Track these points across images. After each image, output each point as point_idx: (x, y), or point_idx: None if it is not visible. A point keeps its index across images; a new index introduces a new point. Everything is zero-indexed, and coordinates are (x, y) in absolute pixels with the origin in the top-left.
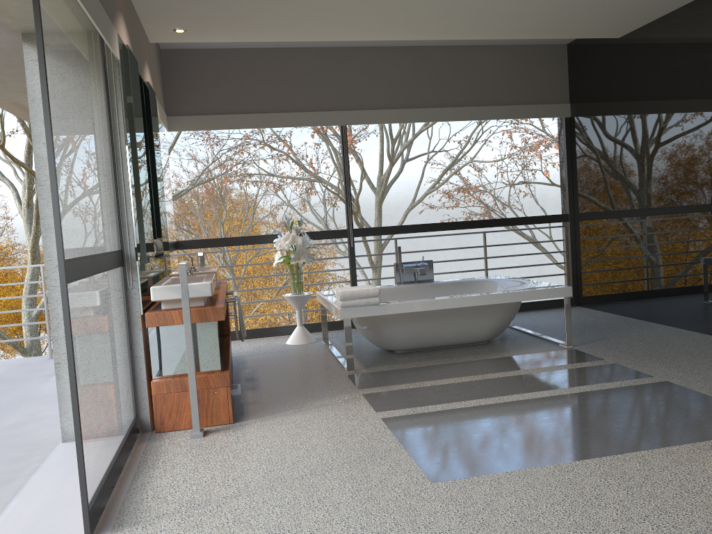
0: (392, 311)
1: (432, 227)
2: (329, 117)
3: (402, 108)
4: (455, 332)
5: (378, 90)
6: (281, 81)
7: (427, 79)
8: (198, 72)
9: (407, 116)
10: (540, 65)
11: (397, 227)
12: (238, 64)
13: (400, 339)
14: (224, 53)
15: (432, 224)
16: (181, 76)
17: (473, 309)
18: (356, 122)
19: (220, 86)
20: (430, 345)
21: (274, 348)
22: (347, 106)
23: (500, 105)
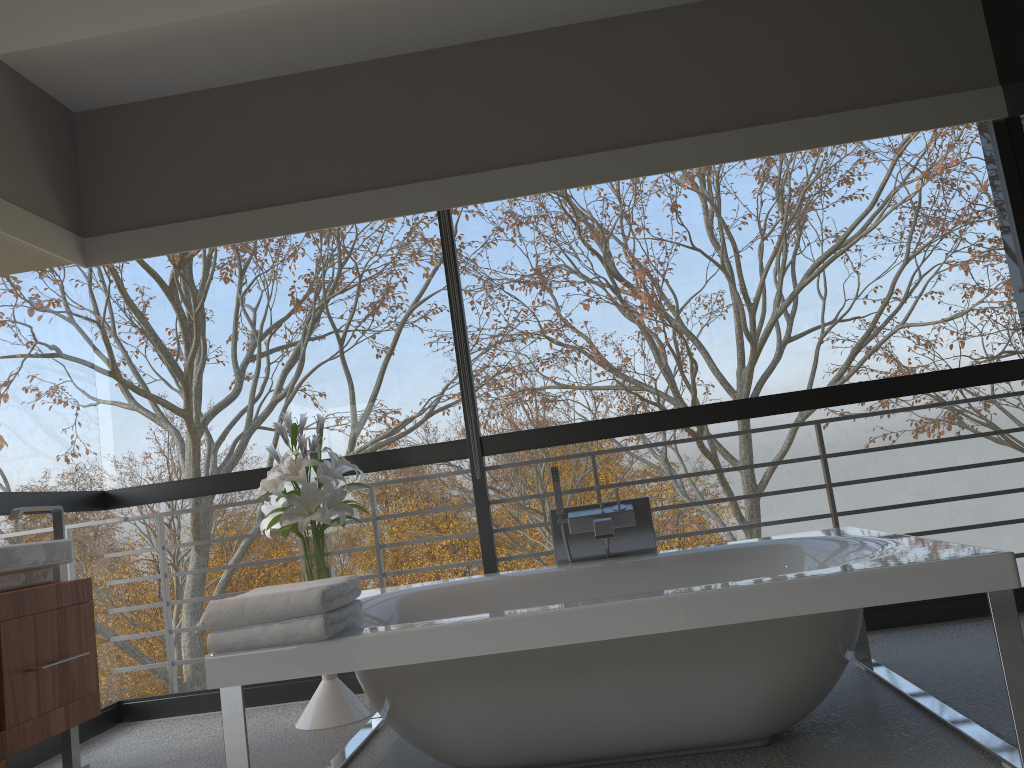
0: (371, 659)
1: (673, 419)
2: (408, 196)
3: (574, 156)
4: (634, 716)
5: (515, 124)
6: (305, 138)
7: (626, 86)
8: (143, 145)
9: (585, 171)
10: (906, 10)
11: (585, 426)
12: (218, 117)
13: (461, 740)
14: (193, 100)
15: (671, 412)
16: (112, 157)
17: (677, 639)
18: (469, 198)
19: (184, 166)
20: (567, 757)
21: (251, 738)
22: (448, 169)
23: (815, 115)
